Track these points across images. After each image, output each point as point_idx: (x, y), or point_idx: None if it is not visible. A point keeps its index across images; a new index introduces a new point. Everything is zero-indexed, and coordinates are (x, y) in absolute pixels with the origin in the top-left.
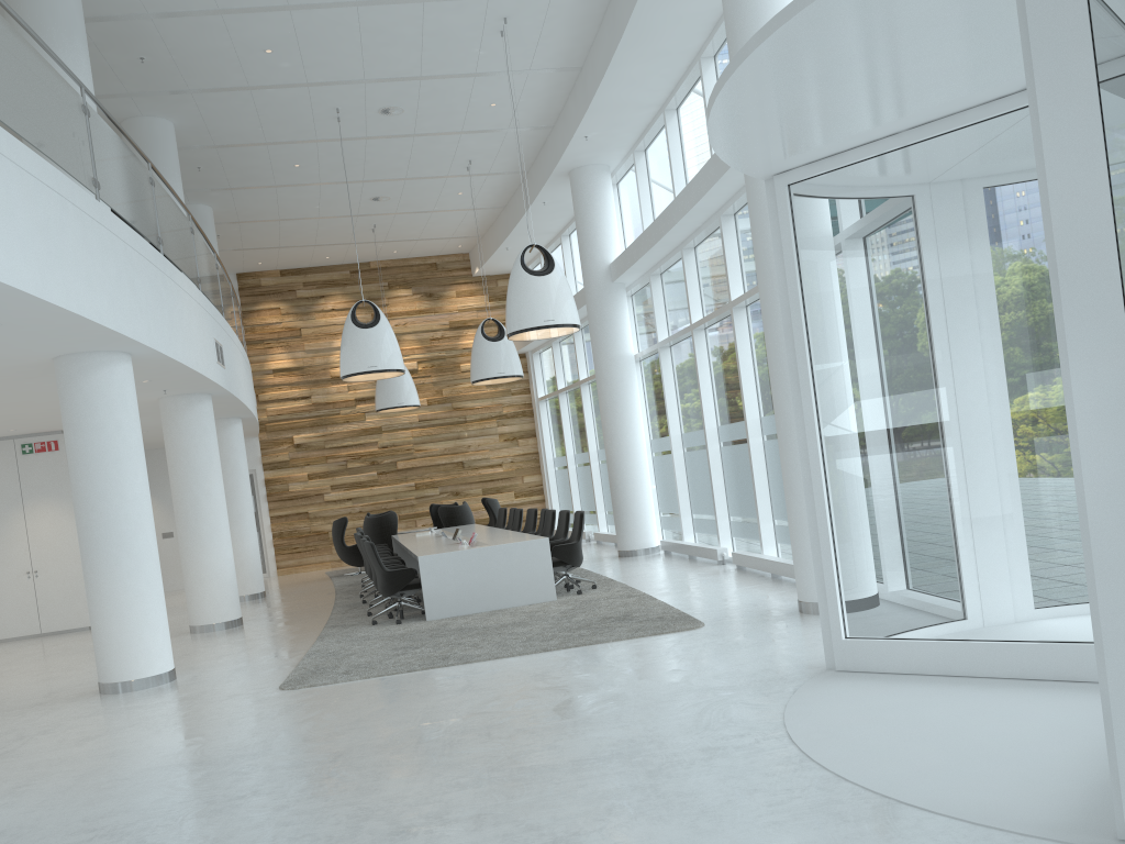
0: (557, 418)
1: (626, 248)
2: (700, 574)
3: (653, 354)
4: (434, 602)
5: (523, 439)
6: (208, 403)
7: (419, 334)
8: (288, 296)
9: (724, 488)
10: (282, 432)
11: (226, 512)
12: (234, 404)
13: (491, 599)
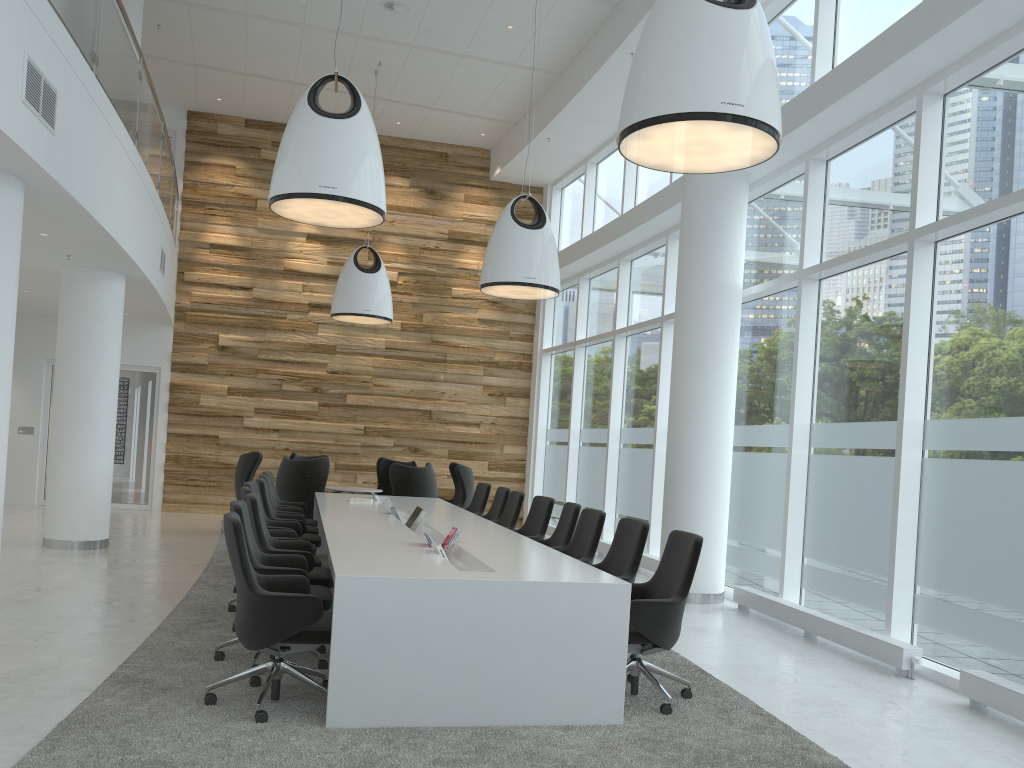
0: (564, 378)
1: (788, 102)
2: (895, 703)
3: (772, 293)
4: (352, 688)
5: (513, 397)
6: (9, 193)
7: (407, 238)
8: (249, 154)
9: (916, 533)
10: (206, 327)
11: (6, 401)
12: (93, 233)
13: (482, 700)
